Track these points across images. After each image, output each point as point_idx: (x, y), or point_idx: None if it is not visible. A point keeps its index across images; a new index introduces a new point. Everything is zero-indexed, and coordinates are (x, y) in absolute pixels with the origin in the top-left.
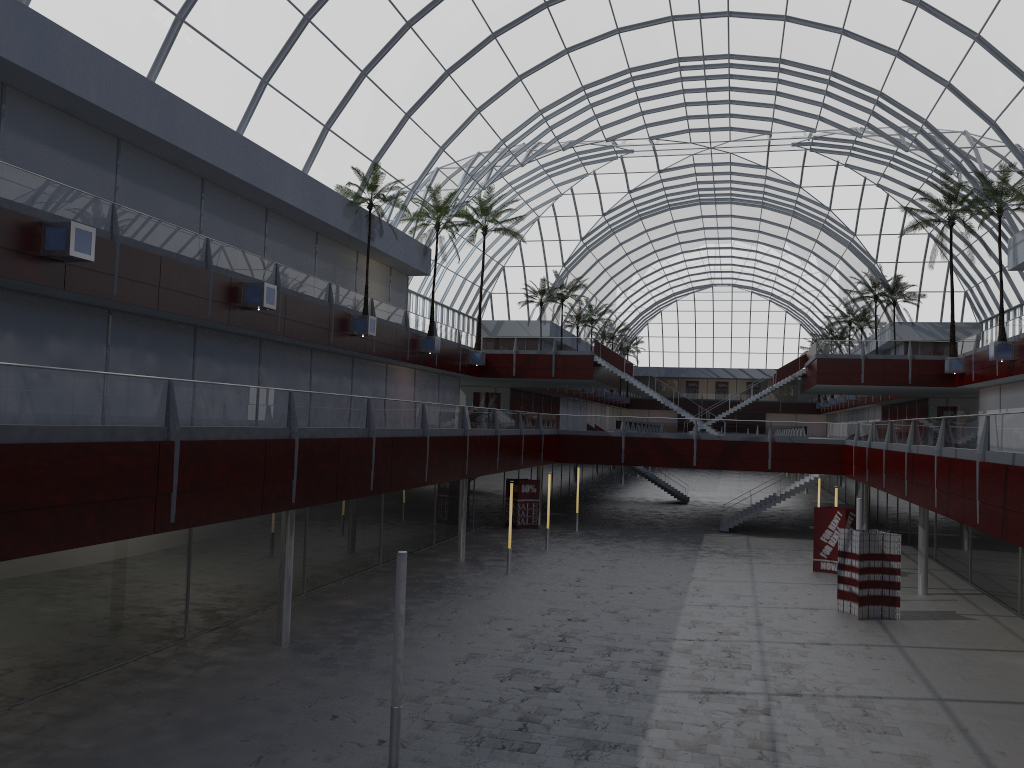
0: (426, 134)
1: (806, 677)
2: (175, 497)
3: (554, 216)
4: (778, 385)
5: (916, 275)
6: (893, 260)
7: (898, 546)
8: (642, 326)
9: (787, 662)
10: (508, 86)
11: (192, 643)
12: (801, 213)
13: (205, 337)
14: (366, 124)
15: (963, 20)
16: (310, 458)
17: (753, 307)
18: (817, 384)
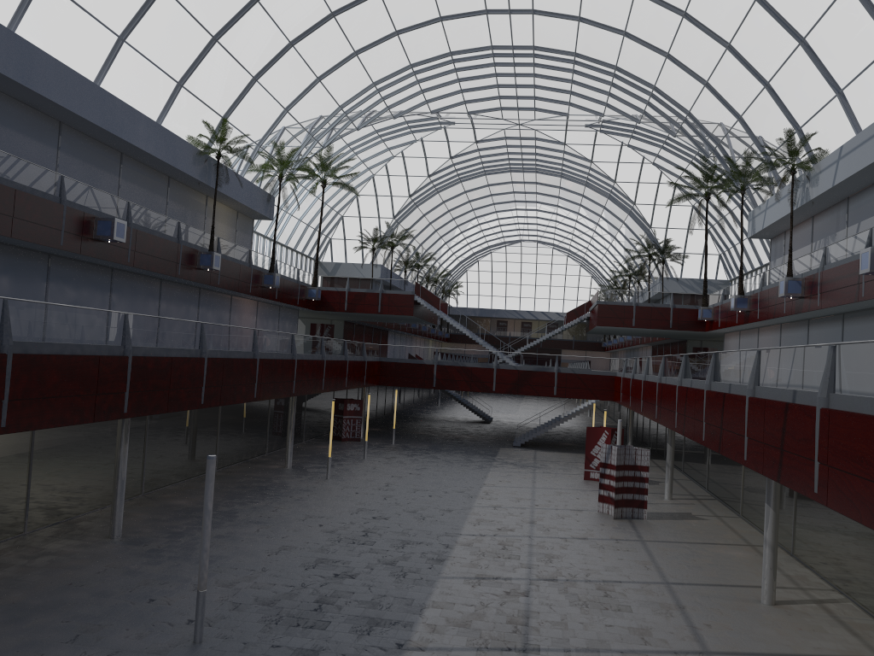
0: (272, 96)
1: (563, 565)
2: (6, 404)
3: (387, 175)
4: (567, 326)
5: (682, 239)
6: (664, 226)
7: (647, 459)
8: (462, 273)
9: (550, 553)
10: (345, 59)
11: (31, 536)
12: (592, 183)
13: (59, 264)
14: (217, 84)
15: (718, 31)
16: (143, 373)
17: (554, 260)
18: (597, 326)
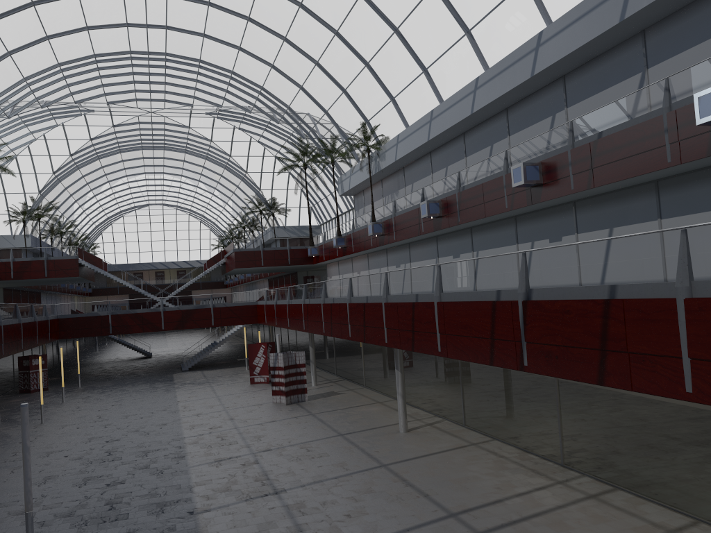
0: None
1: (270, 440)
2: None
3: (30, 155)
4: (209, 270)
5: (284, 197)
6: (270, 188)
7: (304, 358)
8: (98, 235)
9: (257, 435)
10: None
11: None
12: (212, 157)
13: None
14: None
15: (309, 52)
16: None
17: (178, 219)
18: (236, 268)
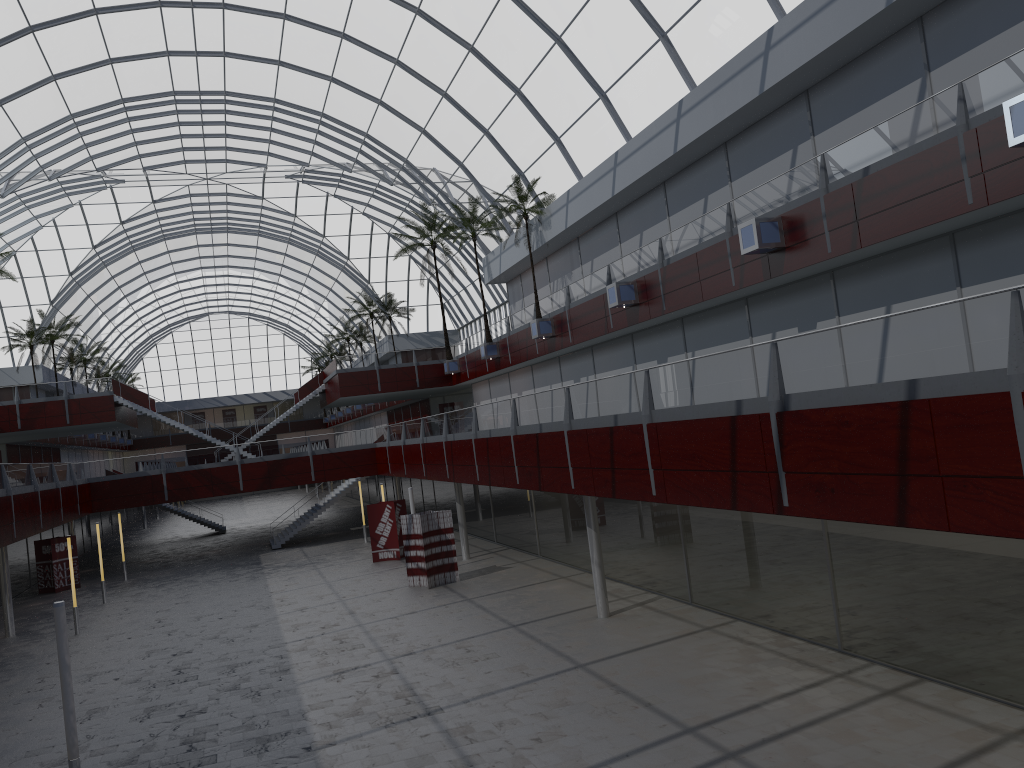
0: None
1: (411, 639)
2: None
3: (35, 250)
4: (302, 403)
5: (404, 292)
6: (383, 280)
7: (450, 520)
8: (137, 362)
9: (391, 633)
10: None
11: None
12: (297, 240)
13: None
14: None
15: (433, 79)
16: None
17: (252, 332)
18: (341, 397)
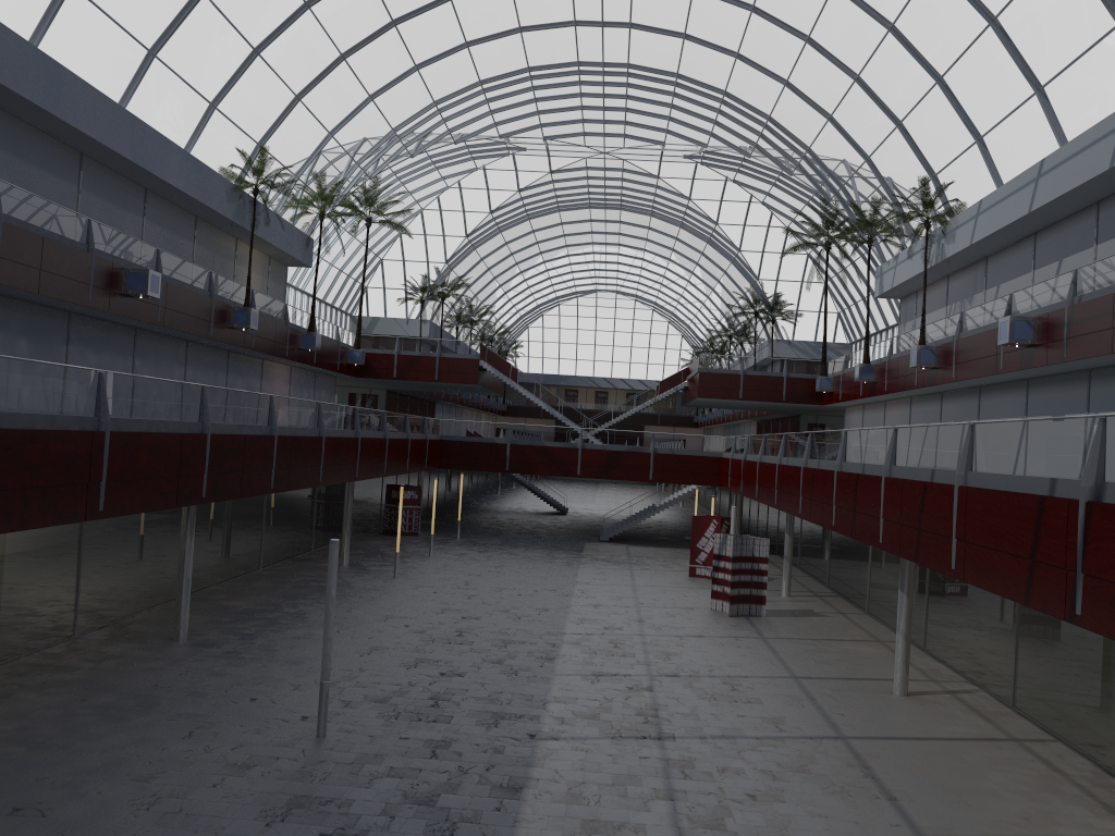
0: (316, 118)
1: (683, 662)
2: (104, 486)
3: (439, 210)
4: (661, 397)
5: (794, 294)
6: (774, 278)
7: (766, 549)
8: (522, 329)
9: (667, 651)
10: (404, 75)
11: (83, 640)
12: (689, 225)
13: (79, 324)
14: (254, 104)
15: (845, 61)
16: (220, 453)
17: (636, 316)
18: (698, 397)
